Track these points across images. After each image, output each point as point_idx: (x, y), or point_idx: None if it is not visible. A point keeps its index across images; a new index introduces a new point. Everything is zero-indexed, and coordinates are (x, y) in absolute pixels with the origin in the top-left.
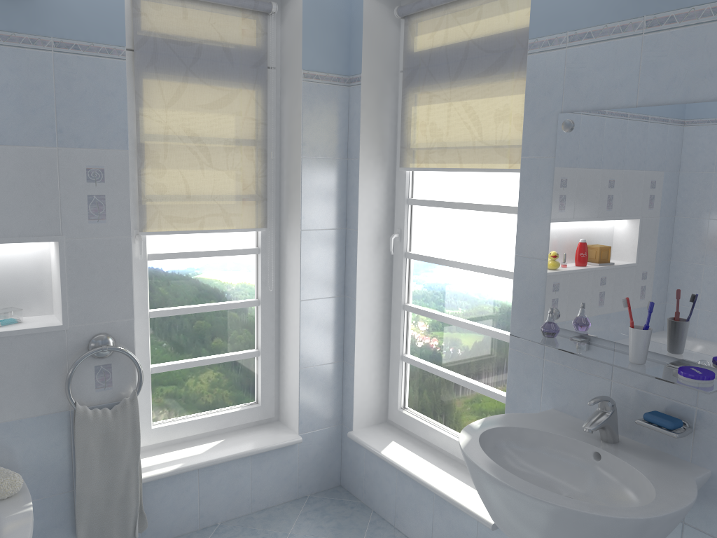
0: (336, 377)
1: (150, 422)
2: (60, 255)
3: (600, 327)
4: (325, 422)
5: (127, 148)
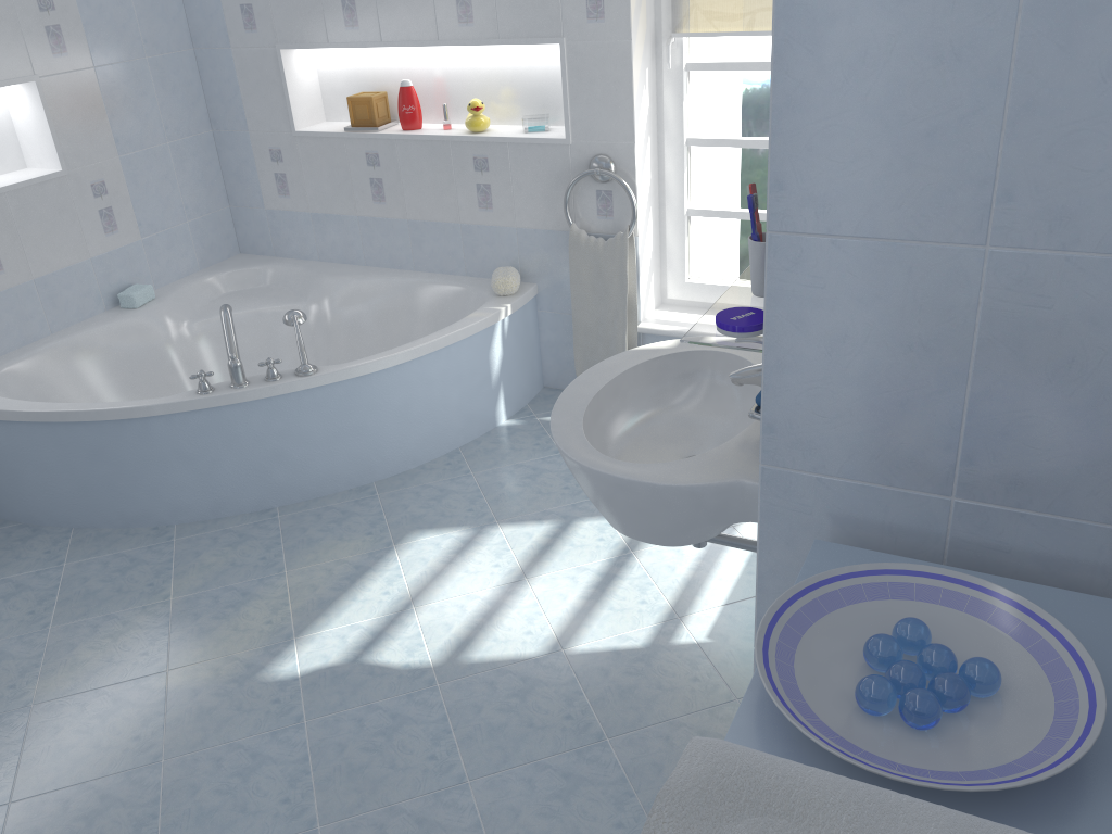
0: None
1: (684, 274)
2: (561, 60)
3: None
4: None
5: None
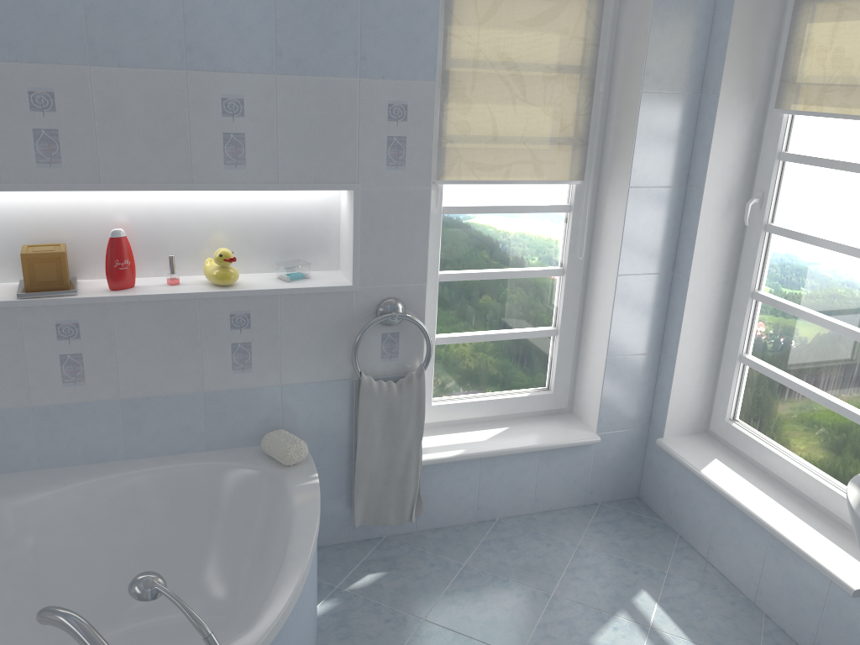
0: (649, 371)
1: (431, 399)
2: (354, 206)
3: None
4: (629, 422)
5: (434, 80)
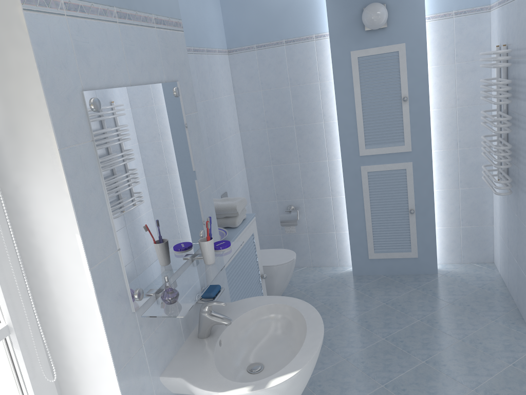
0: None
1: None
2: None
3: (164, 273)
4: None
5: None
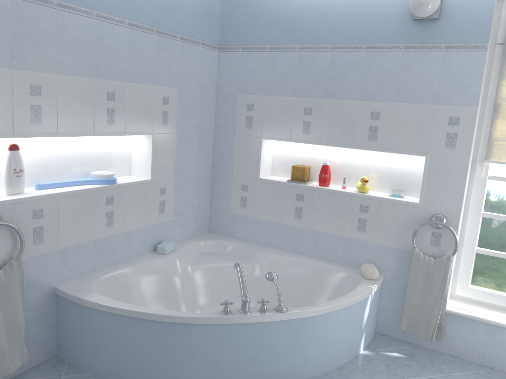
0: None
1: (468, 283)
2: (424, 164)
3: None
4: None
5: (476, 106)
